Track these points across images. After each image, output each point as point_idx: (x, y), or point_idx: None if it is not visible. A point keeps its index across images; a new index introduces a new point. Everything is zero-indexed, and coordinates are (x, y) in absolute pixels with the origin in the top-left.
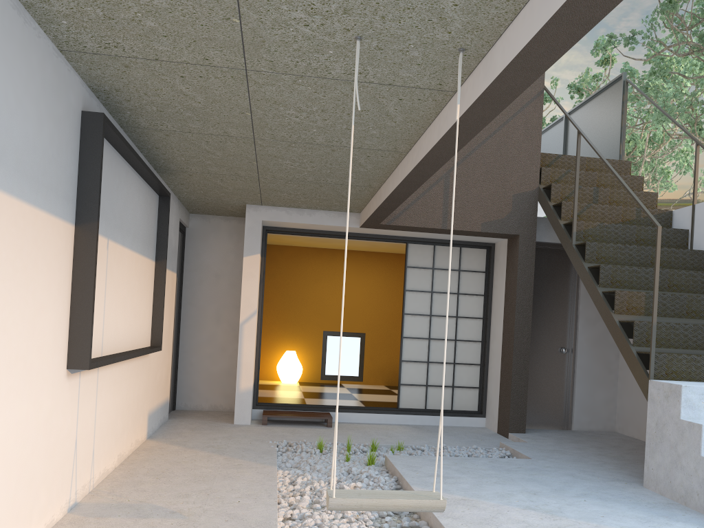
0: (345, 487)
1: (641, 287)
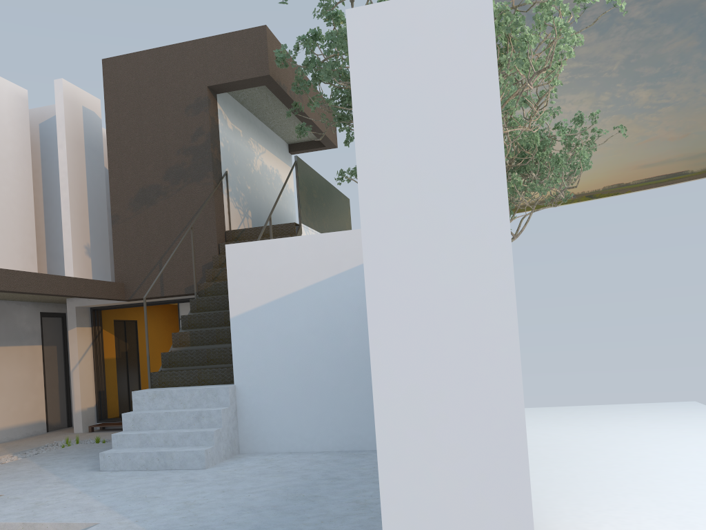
0: (7, 460)
1: (207, 326)
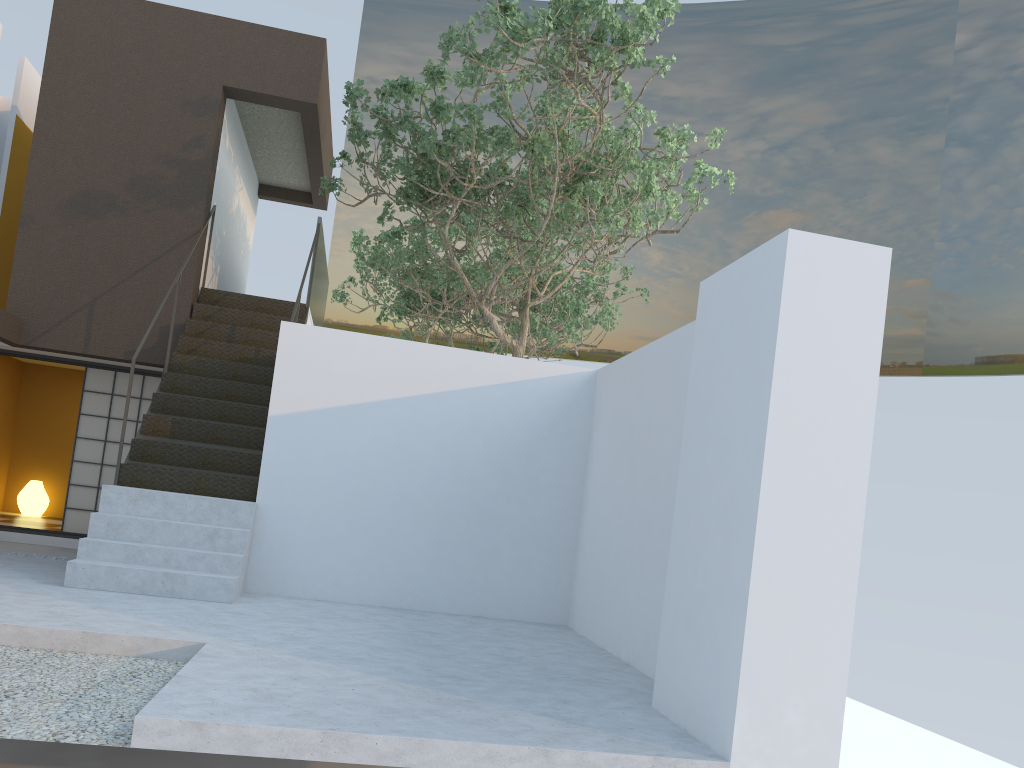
0: None
1: (192, 415)
